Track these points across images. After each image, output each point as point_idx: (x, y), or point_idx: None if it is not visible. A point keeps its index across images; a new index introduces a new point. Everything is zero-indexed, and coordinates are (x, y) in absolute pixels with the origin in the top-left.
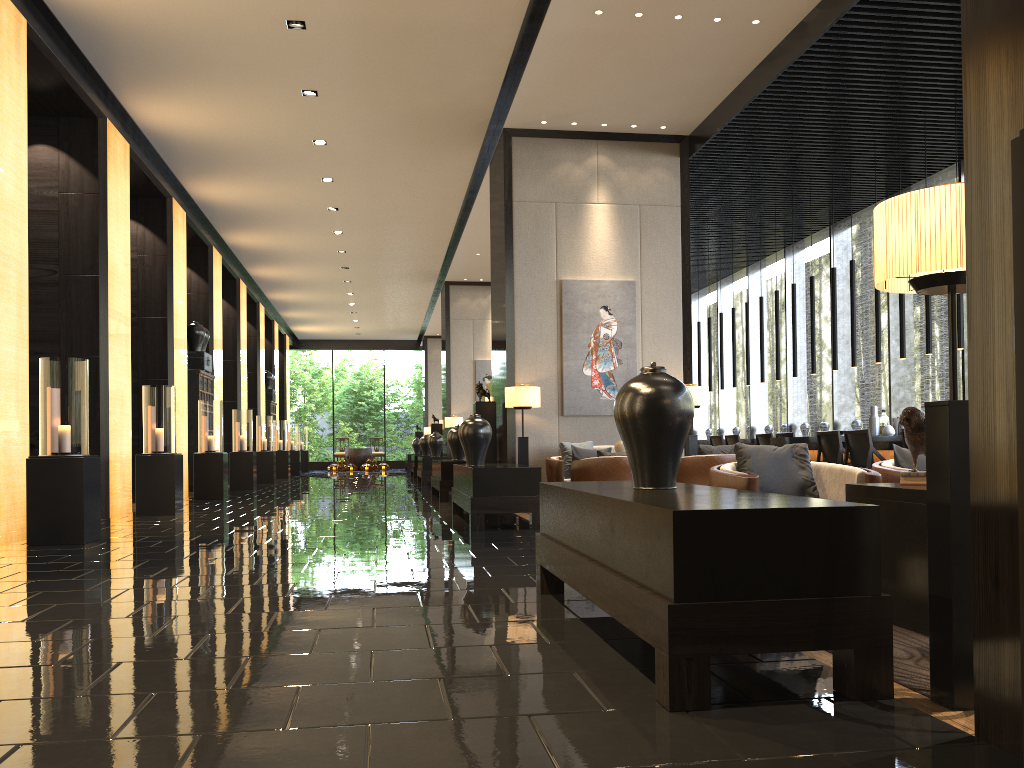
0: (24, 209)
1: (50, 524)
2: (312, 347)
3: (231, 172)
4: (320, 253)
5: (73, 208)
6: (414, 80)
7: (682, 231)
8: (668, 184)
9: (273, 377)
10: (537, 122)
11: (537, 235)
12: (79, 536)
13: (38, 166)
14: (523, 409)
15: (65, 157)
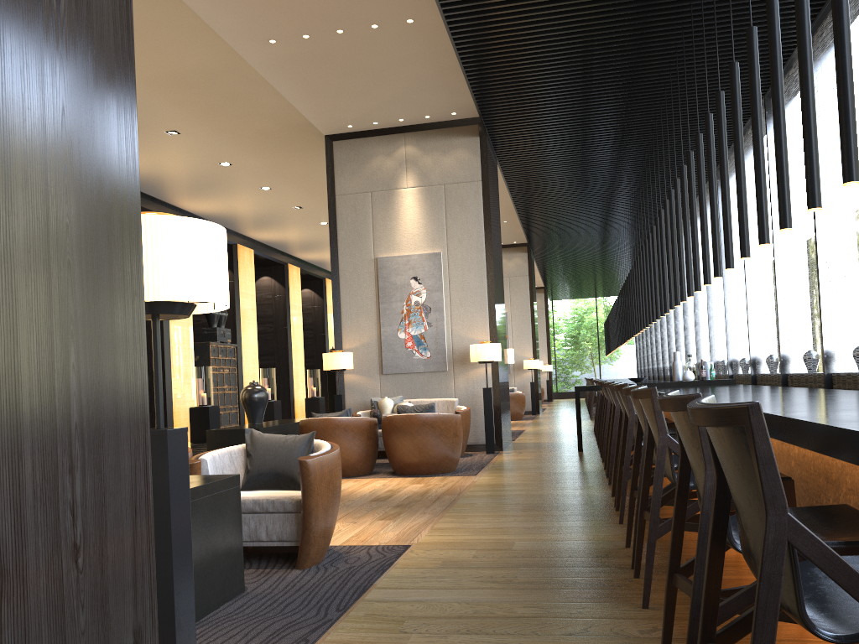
0: None
1: None
2: None
3: (194, 192)
4: None
5: None
6: (231, 111)
7: (484, 203)
8: (469, 162)
9: None
10: (345, 127)
11: (356, 221)
12: None
13: None
14: (338, 371)
15: None
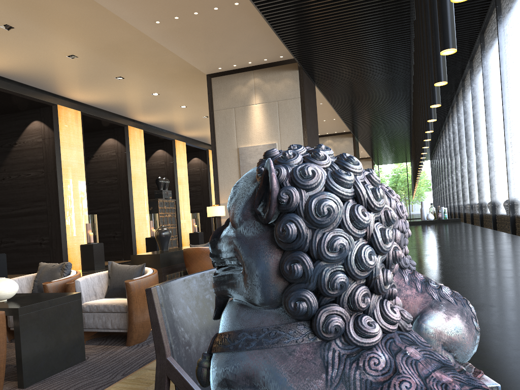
0: None
1: None
2: None
3: (142, 111)
4: None
5: (47, 145)
6: (149, 63)
7: (302, 111)
8: (292, 86)
9: None
10: (217, 69)
11: (226, 126)
12: None
13: (35, 130)
14: (216, 217)
15: (43, 124)
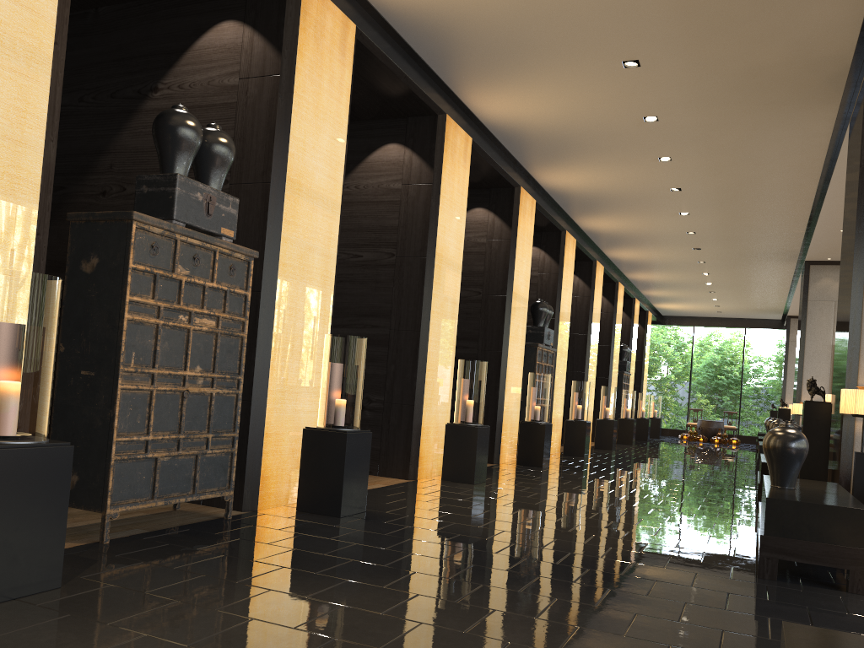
0: (337, 197)
1: (315, 493)
2: (674, 323)
3: (570, 159)
4: (669, 235)
5: (411, 197)
6: (747, 29)
7: None
8: None
9: (628, 350)
10: None
11: None
12: (337, 509)
13: (388, 162)
14: None
15: (409, 153)
